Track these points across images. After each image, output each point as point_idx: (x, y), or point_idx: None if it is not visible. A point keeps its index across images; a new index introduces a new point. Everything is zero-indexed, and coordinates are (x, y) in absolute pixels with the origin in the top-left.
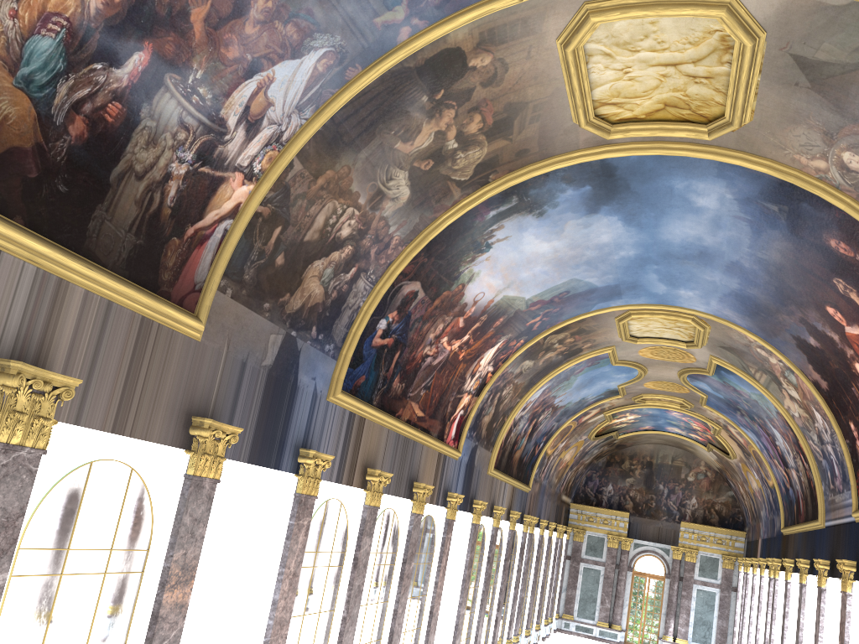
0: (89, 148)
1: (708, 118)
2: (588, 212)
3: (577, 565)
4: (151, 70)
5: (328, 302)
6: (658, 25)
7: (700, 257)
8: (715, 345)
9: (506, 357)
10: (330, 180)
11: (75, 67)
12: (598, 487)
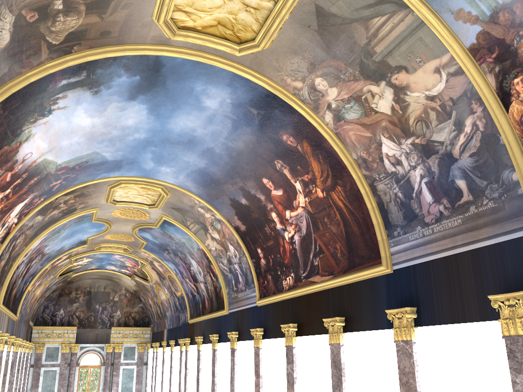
0: None
1: (241, 40)
2: (128, 98)
3: (39, 370)
4: None
5: None
6: None
7: (187, 144)
8: (168, 206)
9: (28, 212)
10: None
11: None
12: (53, 312)
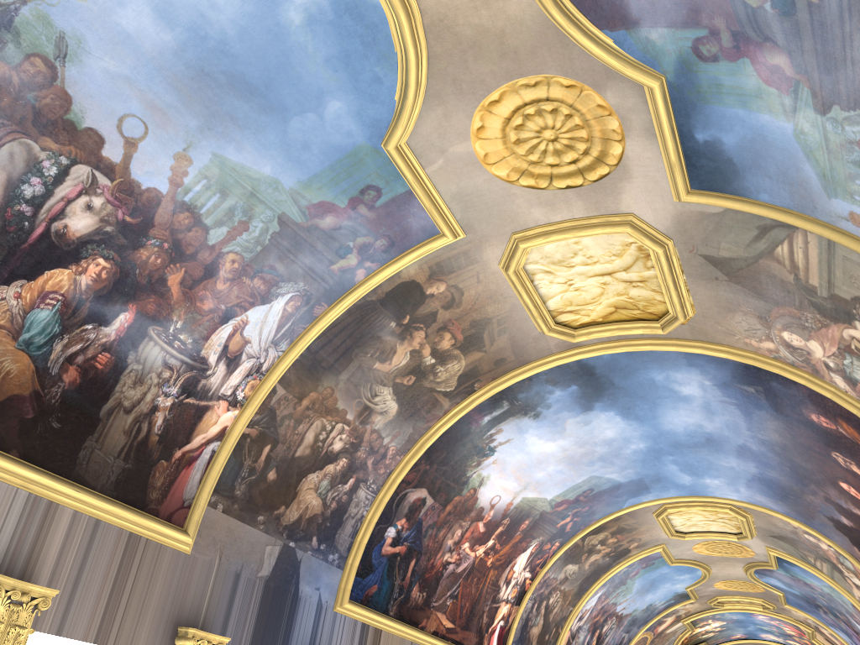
0: (81, 391)
1: (658, 315)
2: (583, 410)
3: None
4: (136, 325)
5: (327, 512)
6: (582, 244)
7: (708, 444)
8: (765, 534)
9: (543, 562)
10: (314, 401)
11: (69, 329)
12: None
